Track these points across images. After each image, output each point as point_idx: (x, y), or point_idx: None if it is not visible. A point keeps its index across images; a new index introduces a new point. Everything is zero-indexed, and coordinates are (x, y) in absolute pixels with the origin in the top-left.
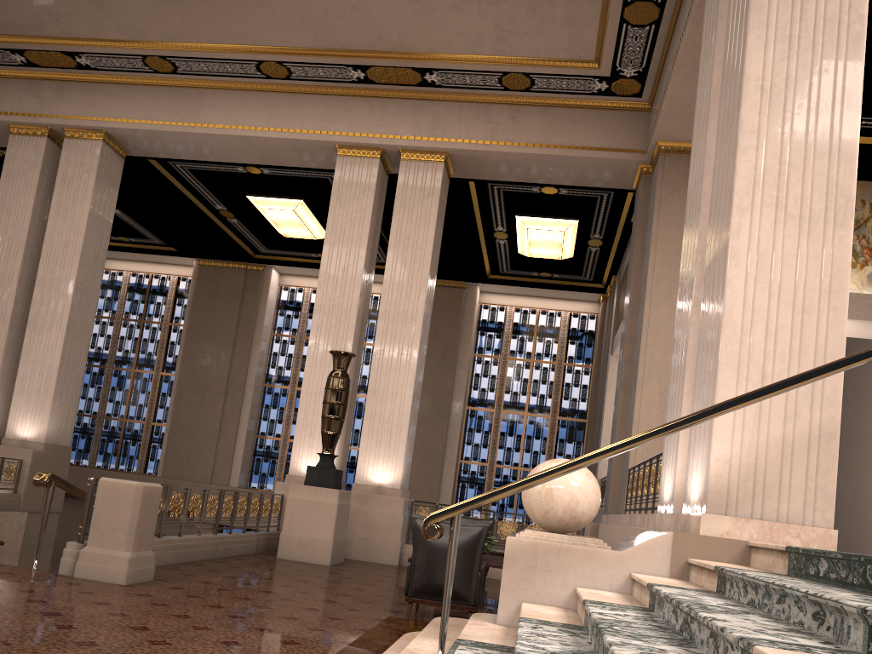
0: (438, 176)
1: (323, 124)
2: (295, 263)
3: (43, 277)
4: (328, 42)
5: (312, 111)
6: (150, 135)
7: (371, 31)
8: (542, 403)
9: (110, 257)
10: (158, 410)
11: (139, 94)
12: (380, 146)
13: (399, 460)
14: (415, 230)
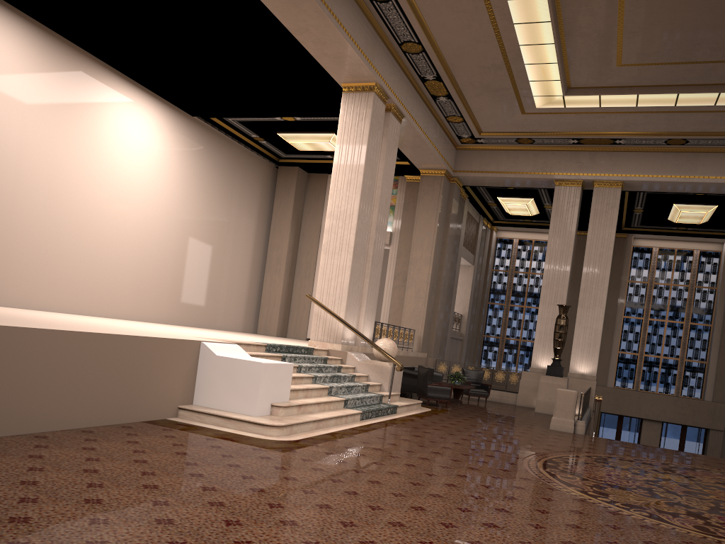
0: None
1: None
2: (654, 232)
3: (586, 275)
4: None
5: None
6: (654, 183)
7: None
8: None
9: (503, 229)
10: None
11: (650, 157)
12: None
13: None
14: None
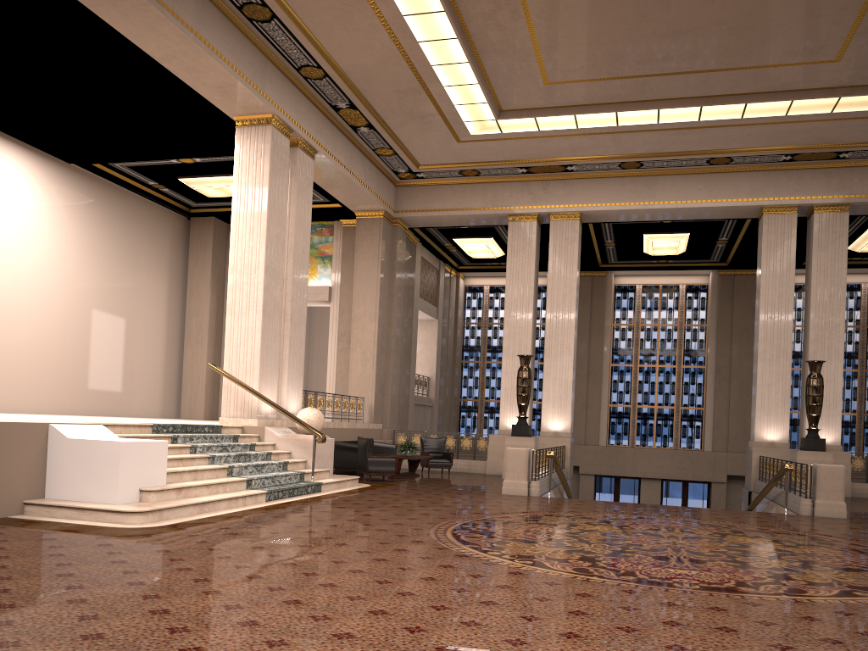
0: (845, 222)
1: (752, 193)
2: (635, 268)
3: (550, 320)
4: (775, 143)
5: (743, 185)
6: (614, 212)
7: (816, 136)
8: (850, 359)
9: (472, 276)
10: None
11: (606, 184)
12: (798, 204)
13: (837, 426)
14: (831, 263)
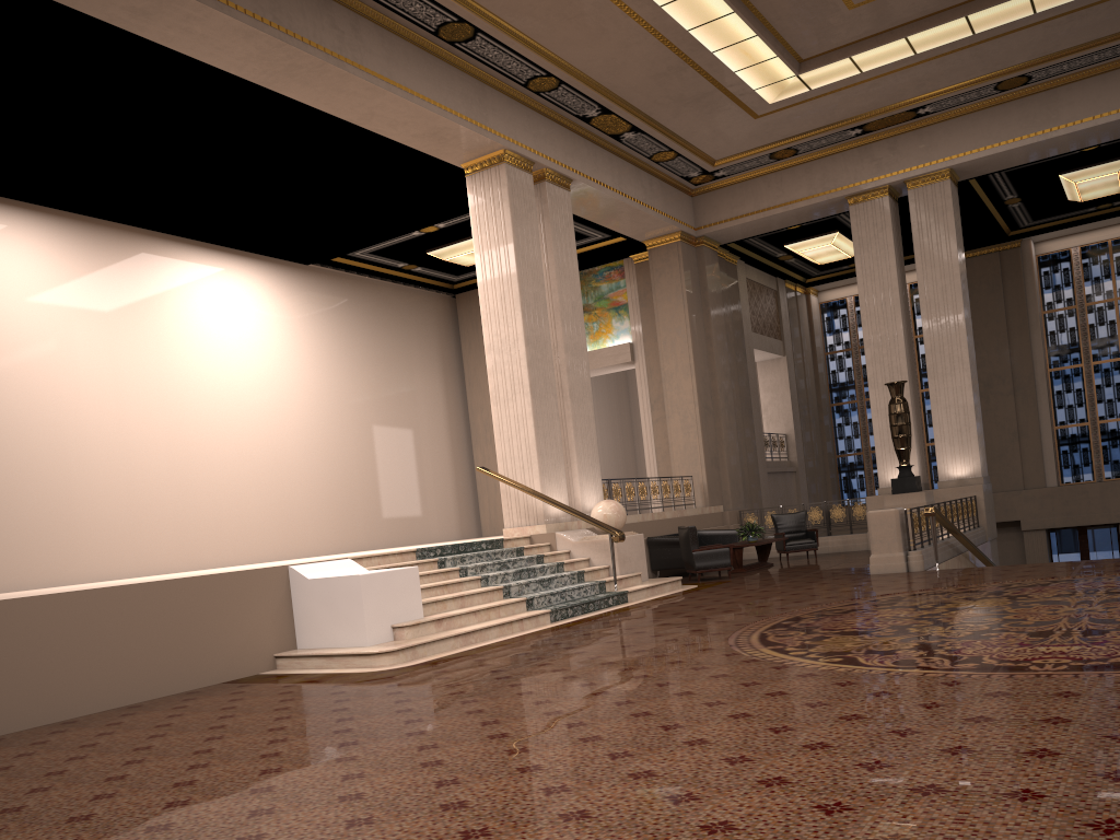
0: None
1: None
2: (1063, 225)
3: (929, 327)
4: None
5: None
6: (1000, 156)
7: None
8: None
9: (827, 288)
10: (929, 430)
11: (981, 119)
12: None
13: None
14: None
